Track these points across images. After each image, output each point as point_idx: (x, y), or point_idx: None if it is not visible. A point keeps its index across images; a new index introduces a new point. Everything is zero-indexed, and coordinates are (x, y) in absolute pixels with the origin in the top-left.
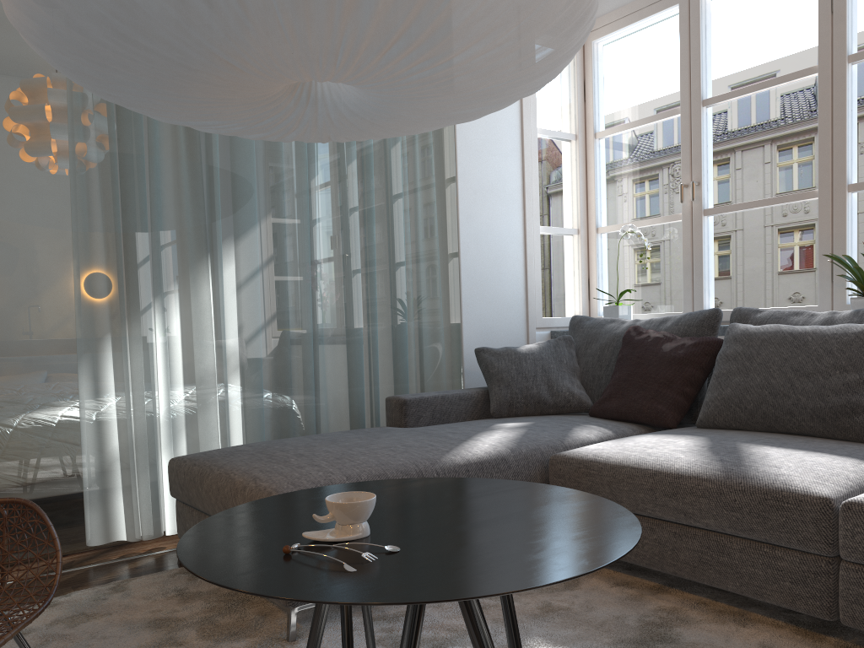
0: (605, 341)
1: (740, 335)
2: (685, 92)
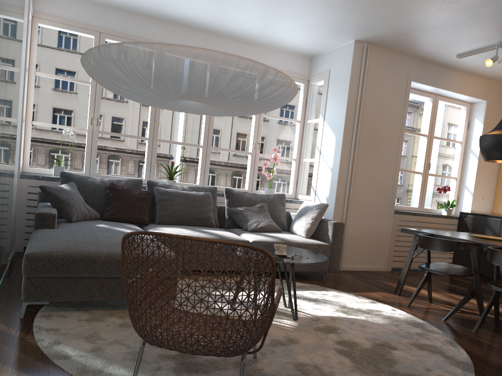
0: (94, 187)
1: (165, 192)
2: None
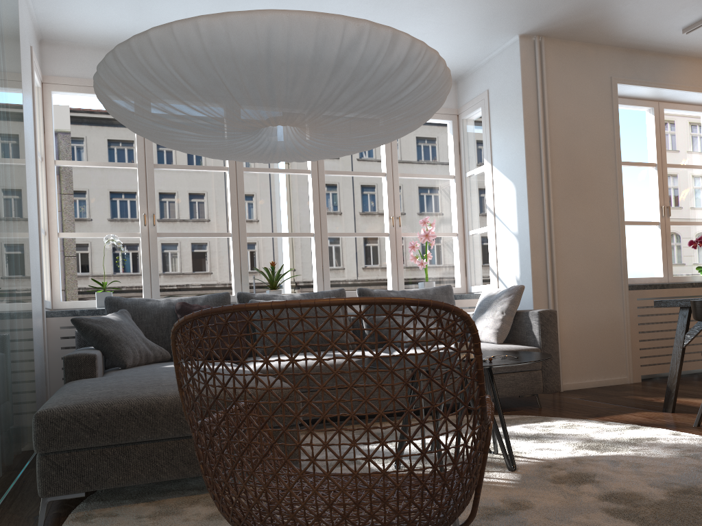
0: (157, 312)
1: None
2: (142, 155)
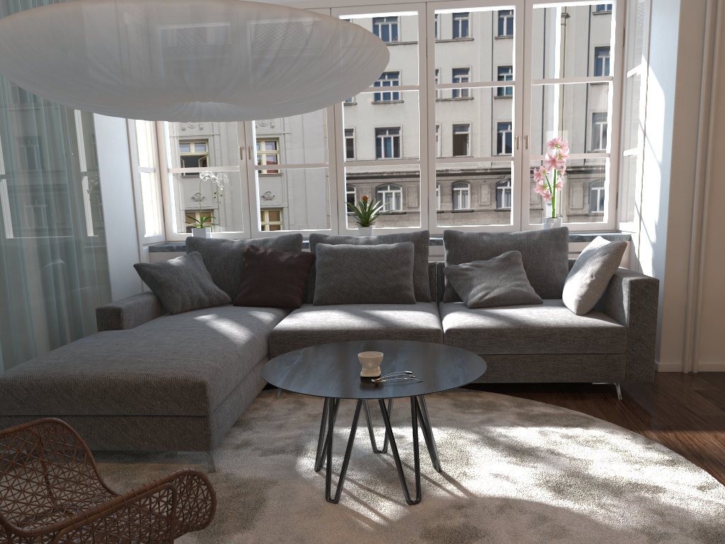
0: (227, 255)
1: (329, 251)
2: None
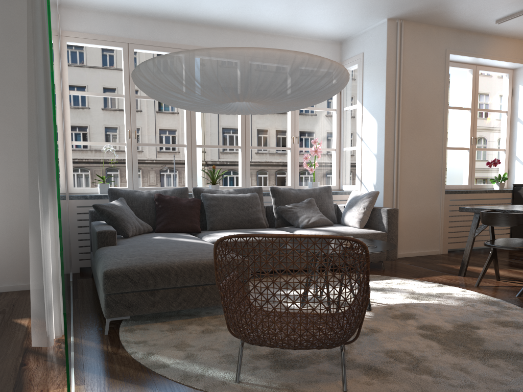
0: (142, 200)
1: (212, 197)
2: (127, 89)
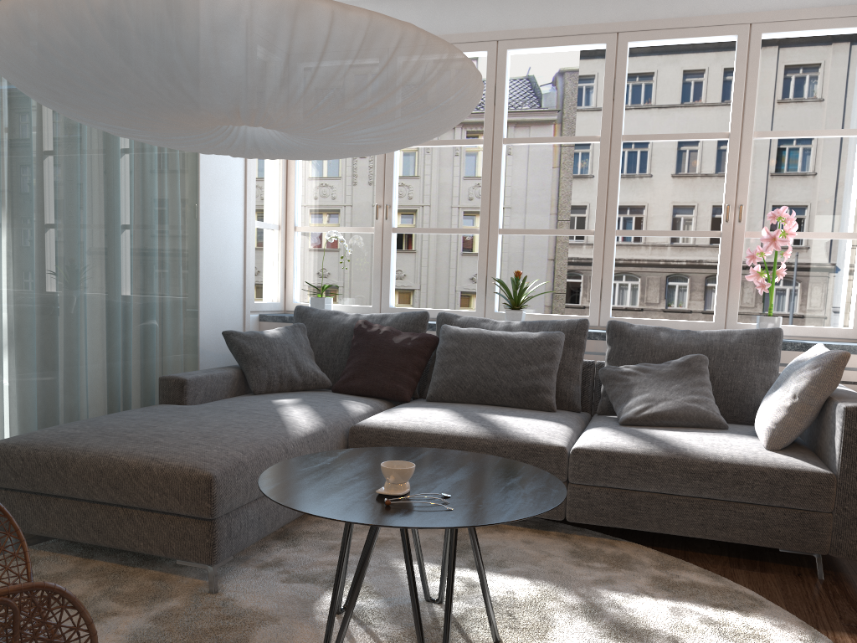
0: (336, 330)
1: (454, 334)
2: None
